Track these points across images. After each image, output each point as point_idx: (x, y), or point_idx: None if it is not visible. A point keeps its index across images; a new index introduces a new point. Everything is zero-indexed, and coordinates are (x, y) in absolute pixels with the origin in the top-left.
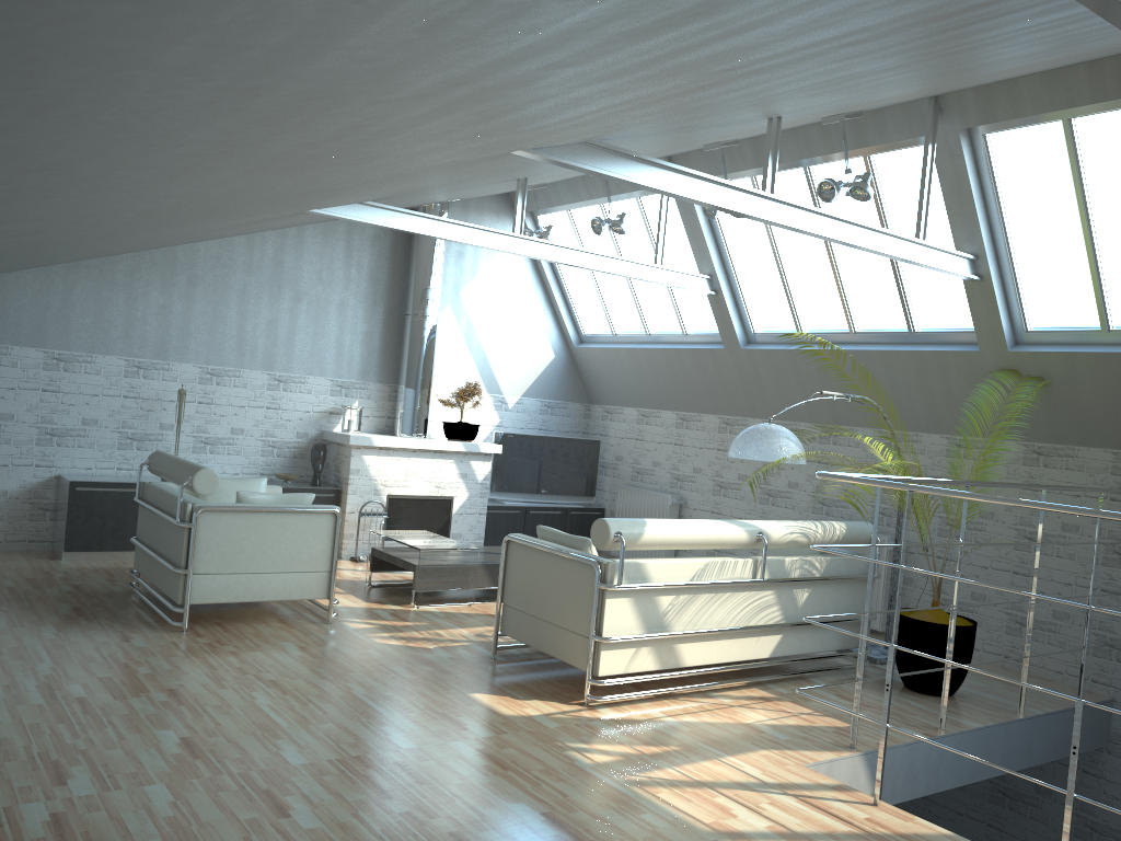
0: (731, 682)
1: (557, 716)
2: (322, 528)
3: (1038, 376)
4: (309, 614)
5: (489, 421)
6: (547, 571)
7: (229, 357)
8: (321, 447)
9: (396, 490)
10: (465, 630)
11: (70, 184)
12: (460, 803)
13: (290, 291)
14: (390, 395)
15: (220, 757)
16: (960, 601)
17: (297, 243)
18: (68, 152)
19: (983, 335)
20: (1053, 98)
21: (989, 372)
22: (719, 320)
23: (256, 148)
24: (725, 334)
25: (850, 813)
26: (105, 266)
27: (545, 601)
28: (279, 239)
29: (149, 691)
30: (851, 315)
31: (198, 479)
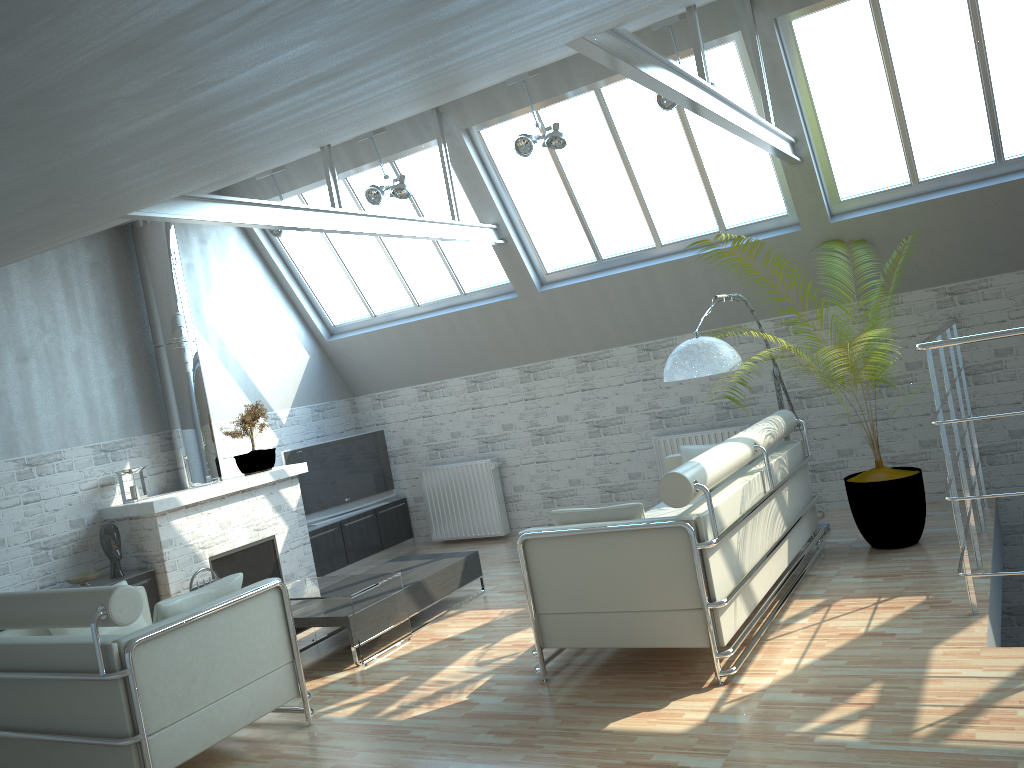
0: (784, 602)
1: (726, 708)
2: (270, 611)
3: (860, 239)
4: (268, 726)
5: (269, 442)
6: (603, 555)
7: None
8: (112, 528)
9: (217, 548)
10: (457, 665)
11: None
12: None
13: (12, 351)
14: (162, 445)
15: None
16: (829, 462)
17: (3, 290)
18: None
19: (804, 214)
20: None
21: (811, 248)
22: (511, 268)
23: None
24: (518, 281)
25: None
26: None
27: (611, 590)
28: None
29: None
30: (656, 230)
31: (115, 605)
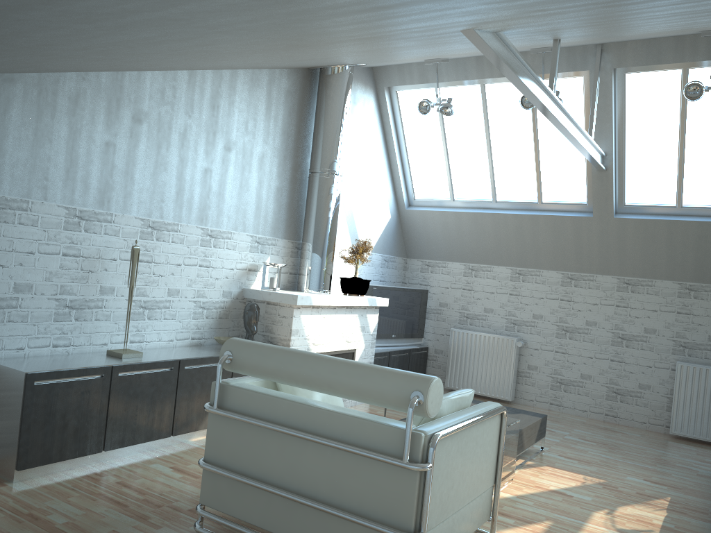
0: None
1: None
2: (494, 433)
3: None
4: None
5: (353, 274)
6: None
7: (168, 209)
8: (256, 307)
9: (321, 347)
10: (595, 525)
11: None
12: None
13: (223, 139)
14: (292, 251)
15: None
16: None
17: (230, 88)
18: None
19: None
20: None
21: None
22: (598, 192)
23: None
24: (599, 205)
25: None
26: (46, 85)
27: None
28: (216, 80)
29: None
30: None
31: (431, 395)
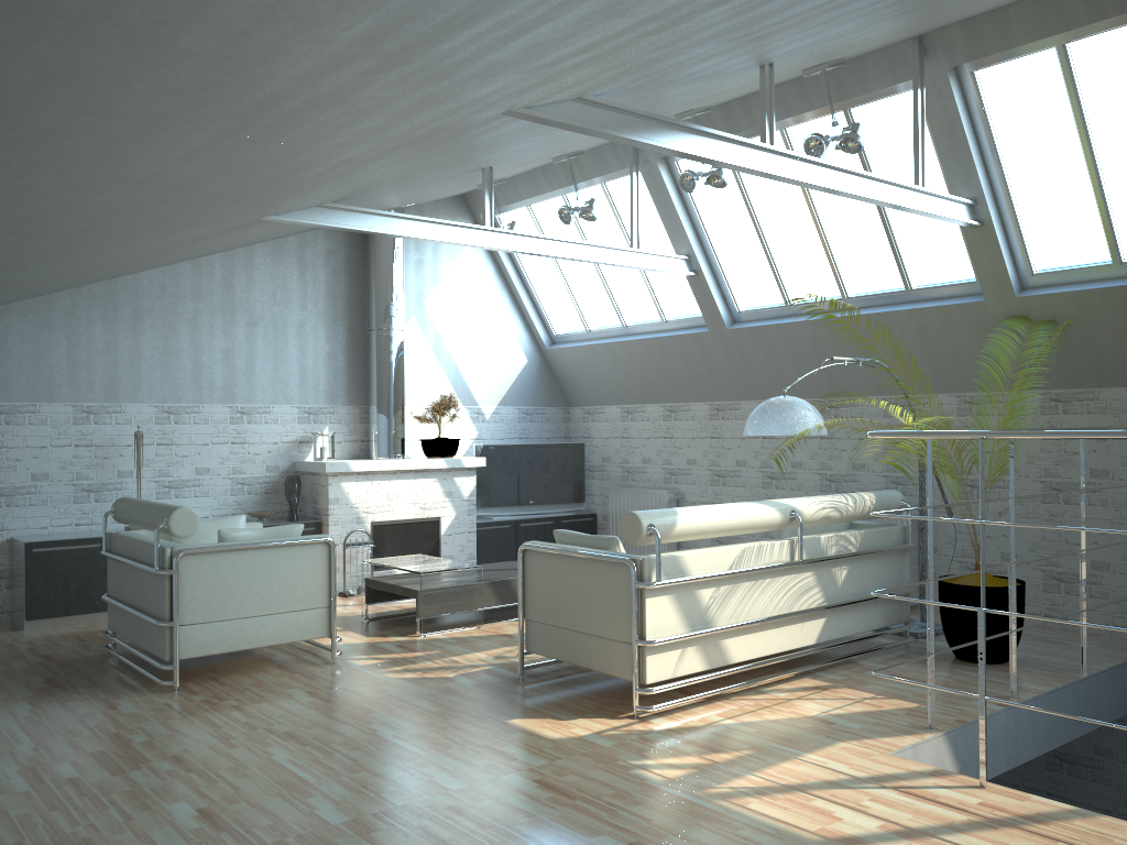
0: (782, 675)
1: (610, 733)
2: (316, 560)
3: (1050, 319)
4: (309, 657)
5: (467, 434)
6: (574, 576)
7: (186, 392)
8: (295, 479)
9: (380, 516)
10: (482, 653)
11: (20, 146)
12: (534, 844)
13: (244, 316)
14: (361, 417)
15: (248, 826)
16: (990, 564)
17: (246, 265)
18: (27, 68)
19: (988, 283)
20: (1047, 22)
21: (996, 322)
22: (702, 301)
23: (250, 79)
24: (709, 316)
25: (959, 799)
26: (41, 306)
27: (575, 610)
28: (227, 261)
29: (150, 761)
30: (842, 280)
31: (175, 520)
